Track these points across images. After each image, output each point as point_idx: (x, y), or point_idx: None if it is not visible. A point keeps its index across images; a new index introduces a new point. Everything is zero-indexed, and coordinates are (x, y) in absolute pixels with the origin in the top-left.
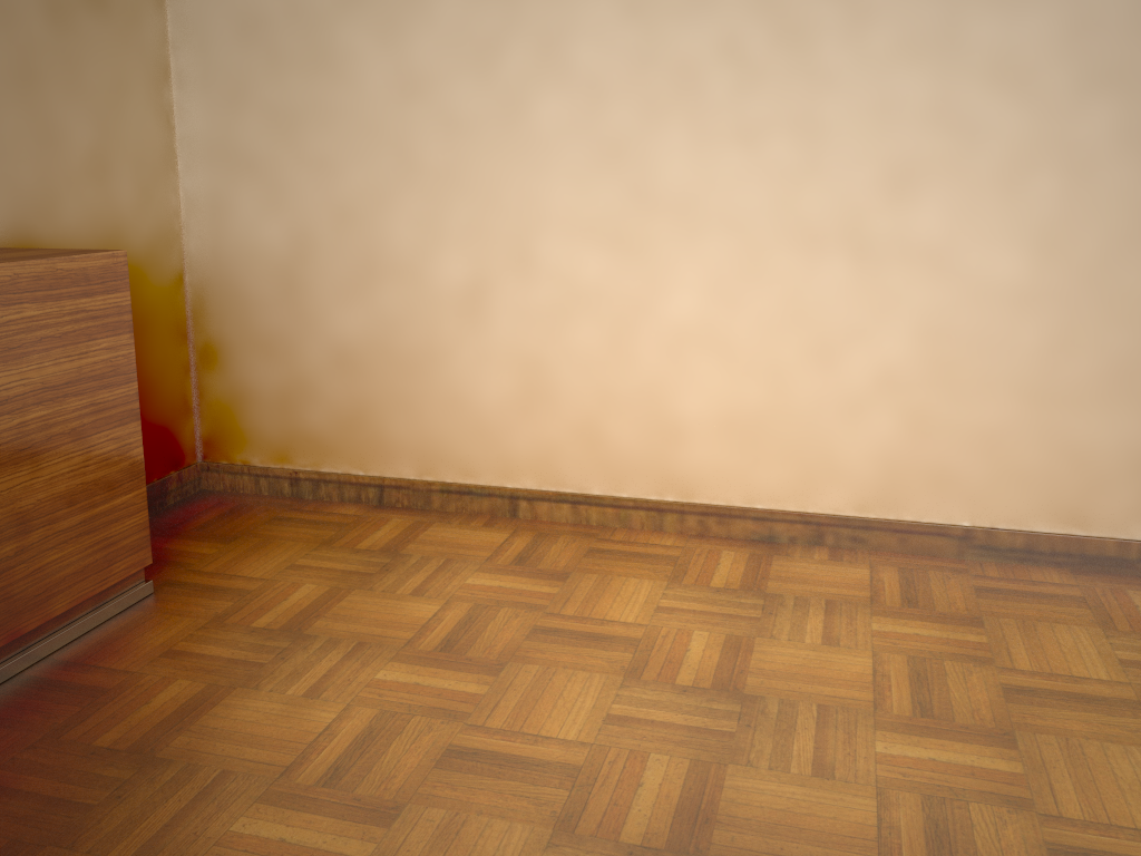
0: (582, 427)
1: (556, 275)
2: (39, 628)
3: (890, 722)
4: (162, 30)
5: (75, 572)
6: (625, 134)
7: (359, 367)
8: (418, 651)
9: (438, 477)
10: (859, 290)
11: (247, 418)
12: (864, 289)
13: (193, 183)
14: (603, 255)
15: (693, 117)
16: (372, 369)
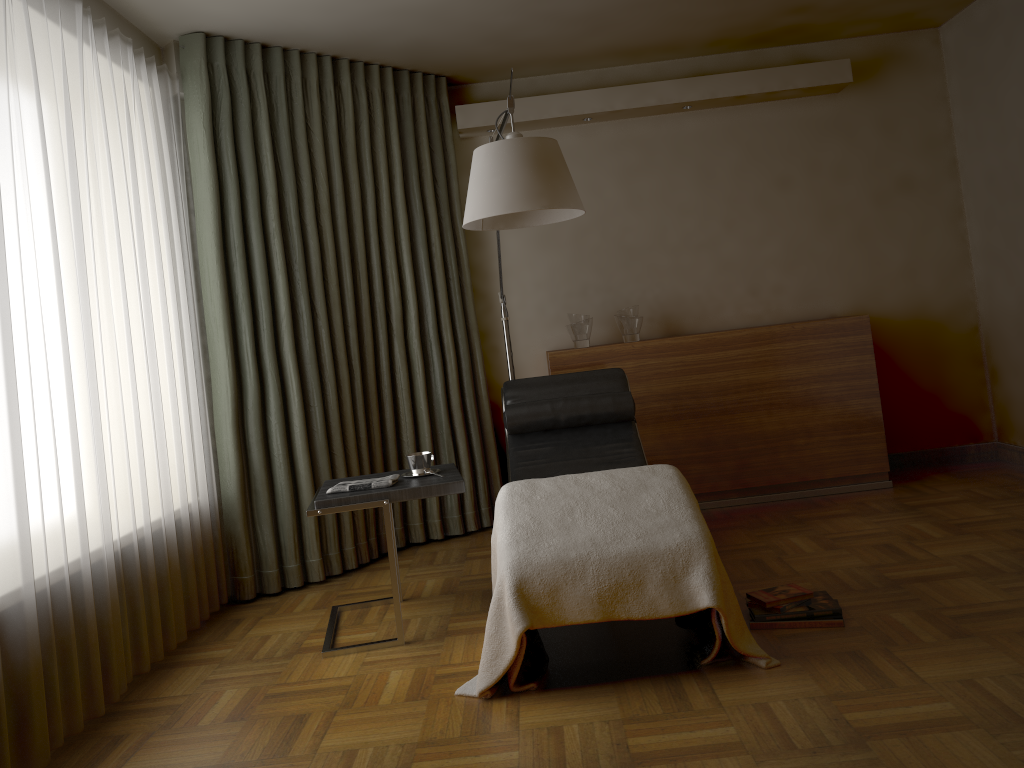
0: None
1: None
2: (821, 482)
3: None
4: (956, 189)
5: (837, 461)
6: None
7: None
8: (945, 522)
9: None
10: None
11: (1012, 414)
12: None
13: (978, 272)
14: None
15: None
16: None
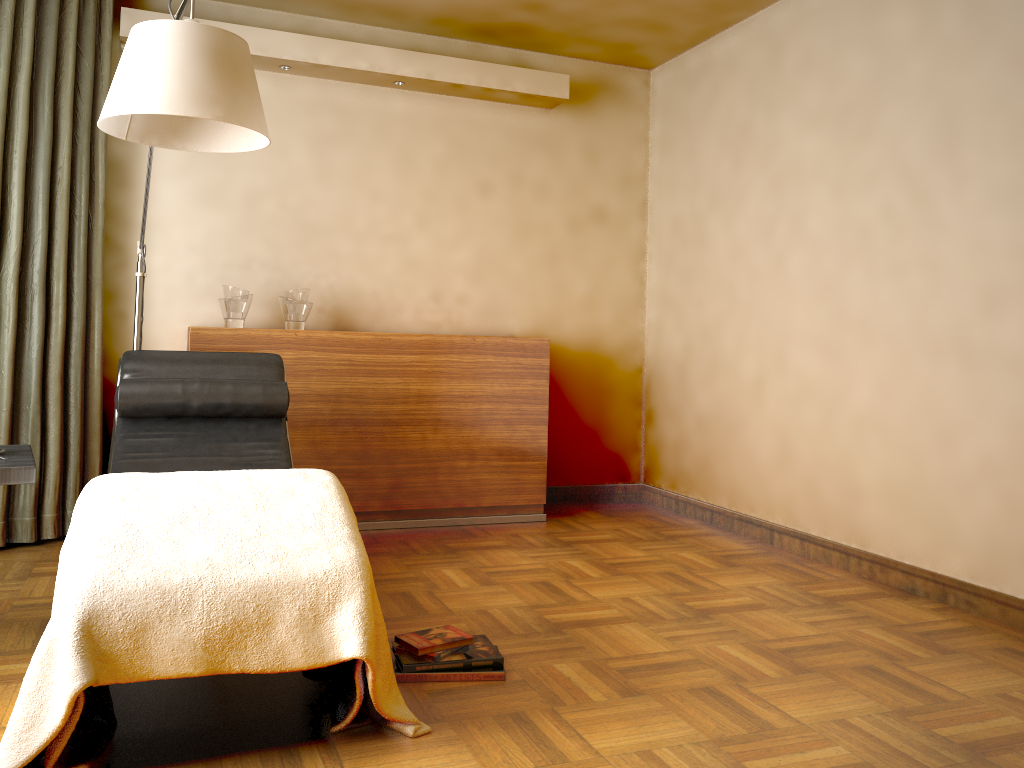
0: (807, 482)
1: (796, 372)
2: (476, 510)
3: (753, 645)
4: (642, 230)
5: (497, 489)
6: (831, 274)
7: (706, 429)
8: (600, 561)
9: (737, 509)
10: (966, 388)
11: (661, 458)
12: (969, 387)
13: (650, 314)
14: (819, 359)
15: (866, 261)
16: (712, 431)
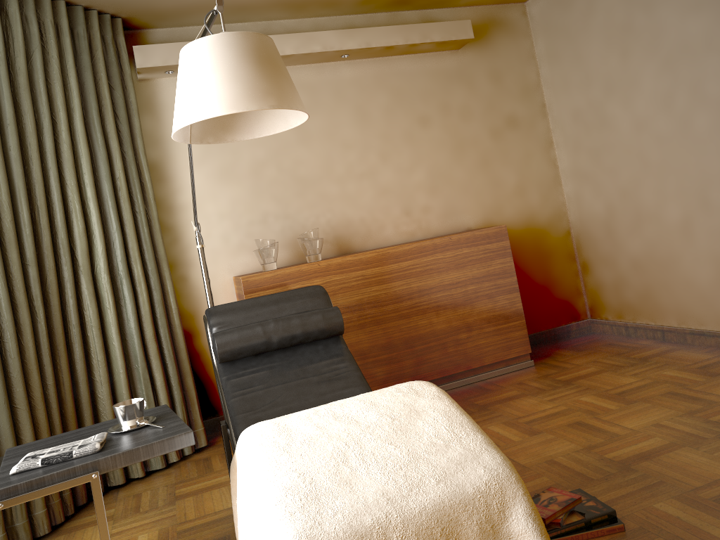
0: None
1: None
2: (481, 368)
3: None
4: (546, 126)
5: (492, 349)
6: None
7: (642, 268)
8: (606, 393)
9: (687, 326)
10: None
11: (603, 296)
12: None
13: (567, 189)
14: None
15: None
16: (648, 269)
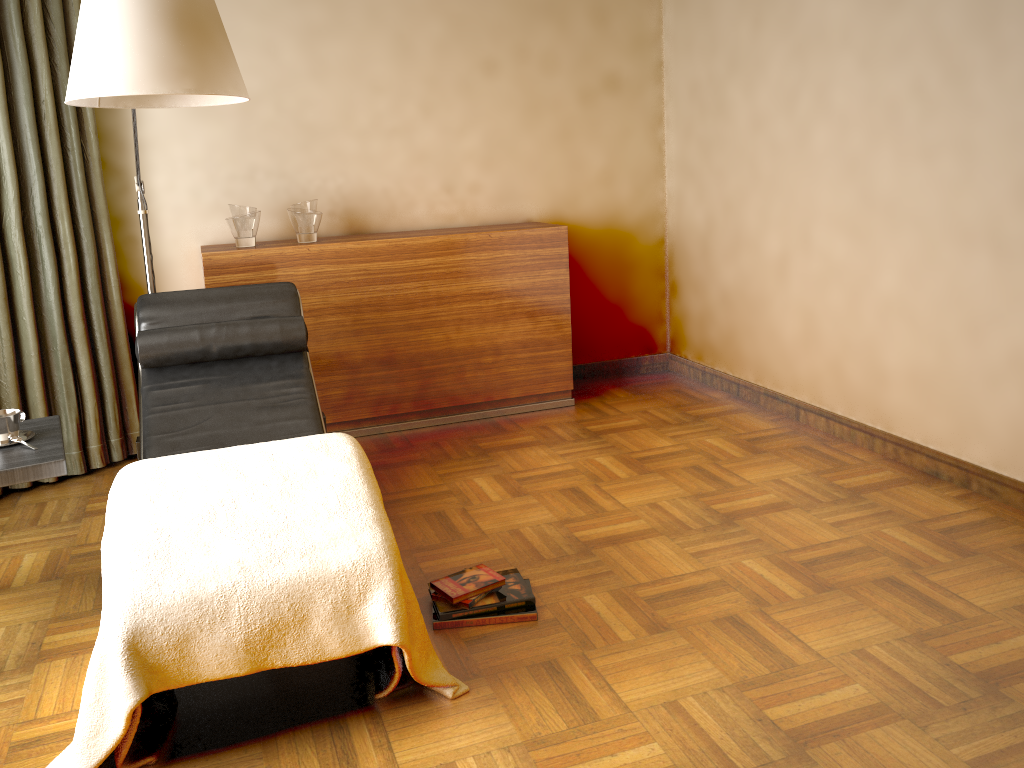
0: (832, 364)
1: (821, 253)
2: (505, 401)
3: (777, 558)
4: (659, 95)
5: (524, 380)
6: (858, 153)
7: (731, 304)
8: (628, 456)
9: (763, 384)
10: (997, 281)
11: (686, 329)
12: (1000, 280)
13: (670, 184)
14: (845, 241)
15: (895, 140)
16: (736, 307)
